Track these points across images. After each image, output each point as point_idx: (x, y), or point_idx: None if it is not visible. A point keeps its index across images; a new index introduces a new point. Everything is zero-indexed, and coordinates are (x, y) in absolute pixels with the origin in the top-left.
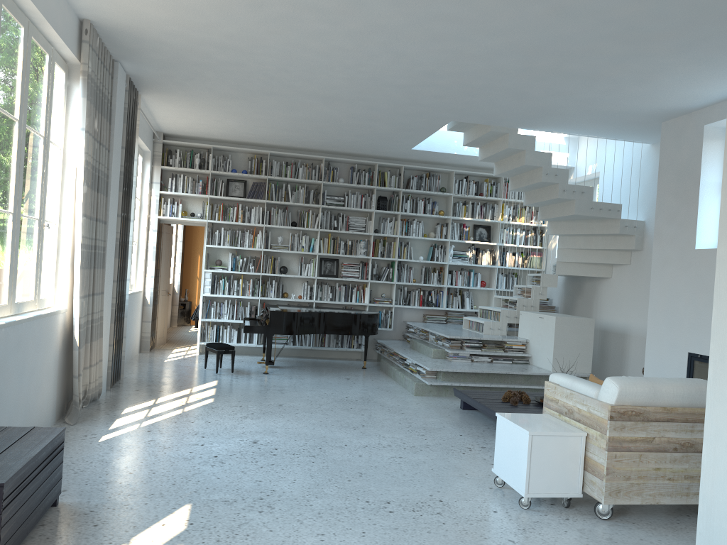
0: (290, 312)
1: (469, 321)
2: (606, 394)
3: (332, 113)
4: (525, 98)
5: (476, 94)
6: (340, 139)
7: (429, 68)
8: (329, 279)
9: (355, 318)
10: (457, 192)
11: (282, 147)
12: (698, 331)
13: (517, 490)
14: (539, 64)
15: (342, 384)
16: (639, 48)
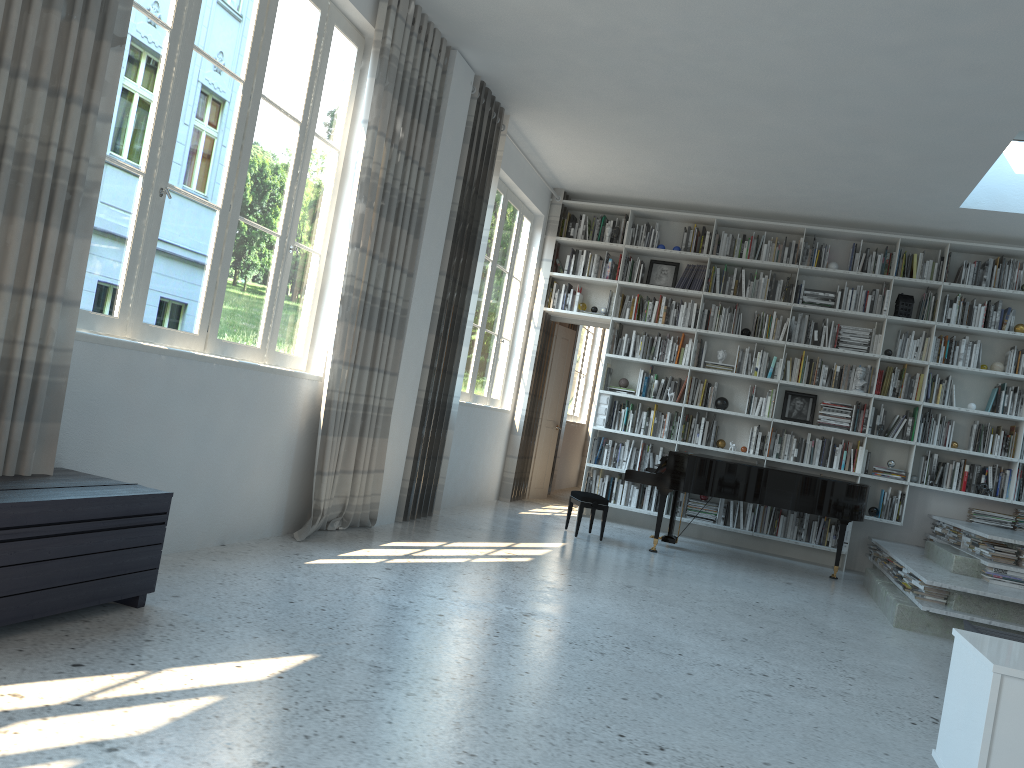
0: (700, 458)
1: None
2: None
3: (794, 130)
4: None
5: None
6: (825, 190)
7: None
8: (797, 427)
9: (818, 485)
10: None
11: (738, 212)
12: None
13: None
14: None
15: (770, 587)
16: None
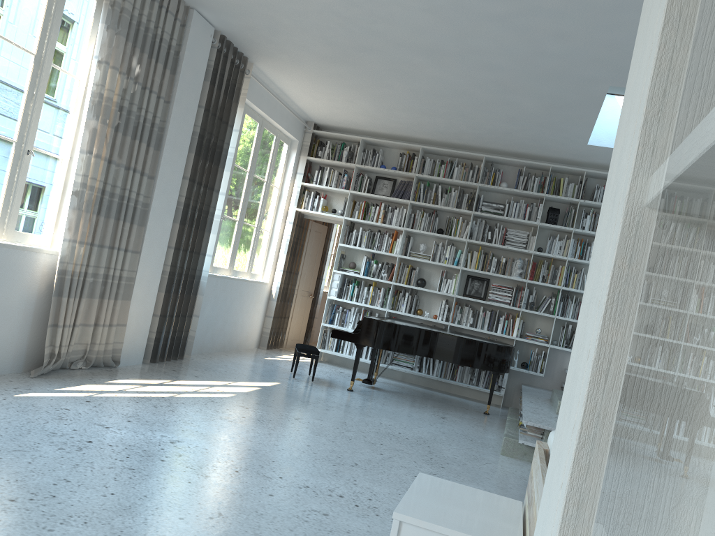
0: (386, 322)
1: None
2: None
3: (453, 81)
4: None
5: (612, 23)
6: (491, 128)
7: None
8: (474, 302)
9: (473, 345)
10: None
11: (439, 143)
12: None
13: None
14: None
15: (424, 420)
16: None
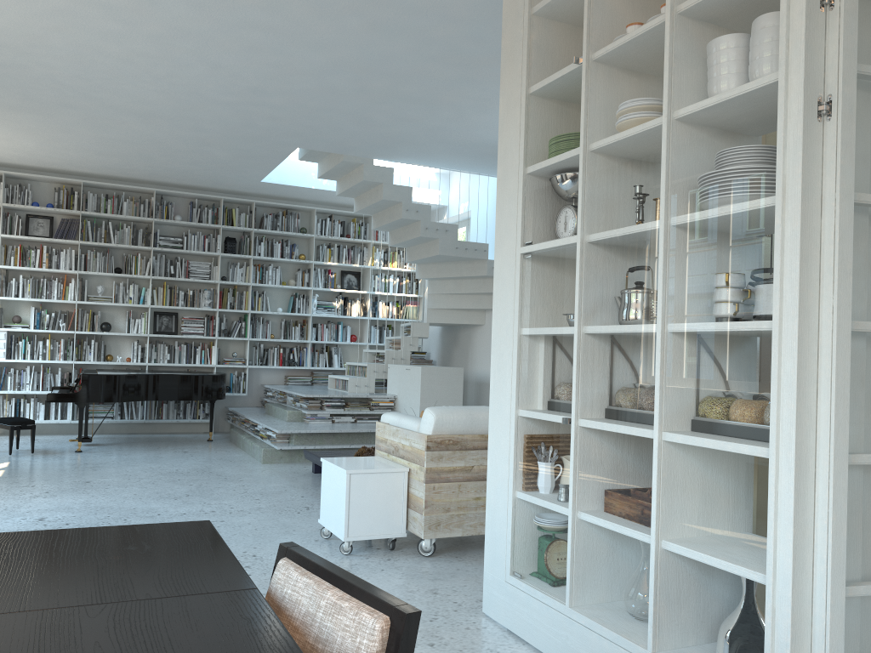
0: (108, 375)
1: (336, 380)
2: (425, 424)
3: (154, 134)
4: (371, 123)
5: (315, 116)
6: (171, 167)
7: (254, 83)
8: (166, 338)
9: (195, 380)
10: (320, 233)
11: (100, 176)
12: None
13: (338, 535)
14: (374, 85)
15: (176, 457)
16: (469, 73)
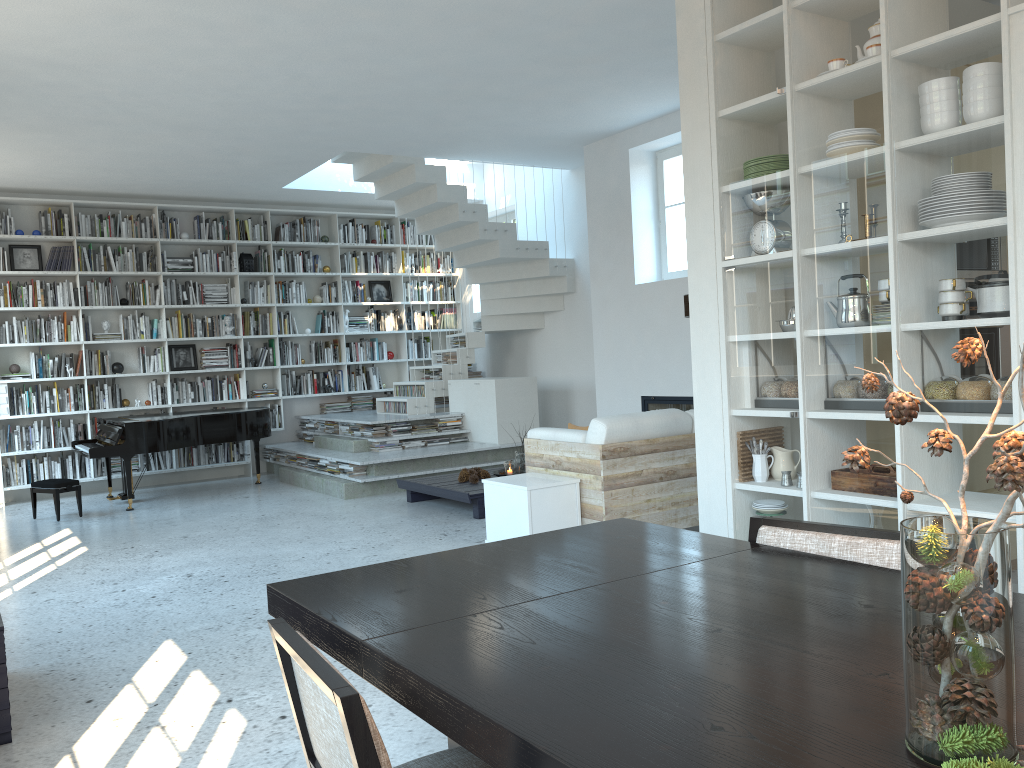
0: (153, 421)
1: (384, 403)
2: (595, 435)
3: (184, 146)
4: (439, 123)
5: (382, 119)
6: (184, 179)
7: (331, 91)
8: (185, 374)
9: (241, 418)
10: (343, 241)
11: (90, 193)
12: (648, 372)
13: None
14: (461, 87)
15: (245, 503)
16: (568, 71)
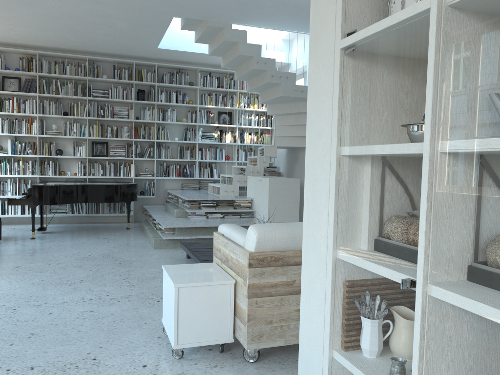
0: (50, 186)
1: (213, 187)
2: (248, 241)
3: (68, 9)
4: None
5: None
6: (93, 38)
7: None
8: (100, 159)
9: (113, 188)
10: (203, 86)
11: (50, 48)
12: None
13: (170, 341)
14: None
15: (96, 243)
16: None
